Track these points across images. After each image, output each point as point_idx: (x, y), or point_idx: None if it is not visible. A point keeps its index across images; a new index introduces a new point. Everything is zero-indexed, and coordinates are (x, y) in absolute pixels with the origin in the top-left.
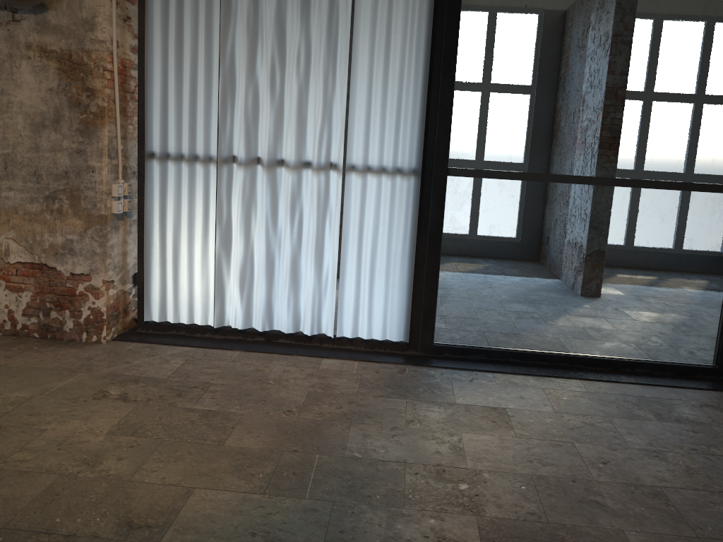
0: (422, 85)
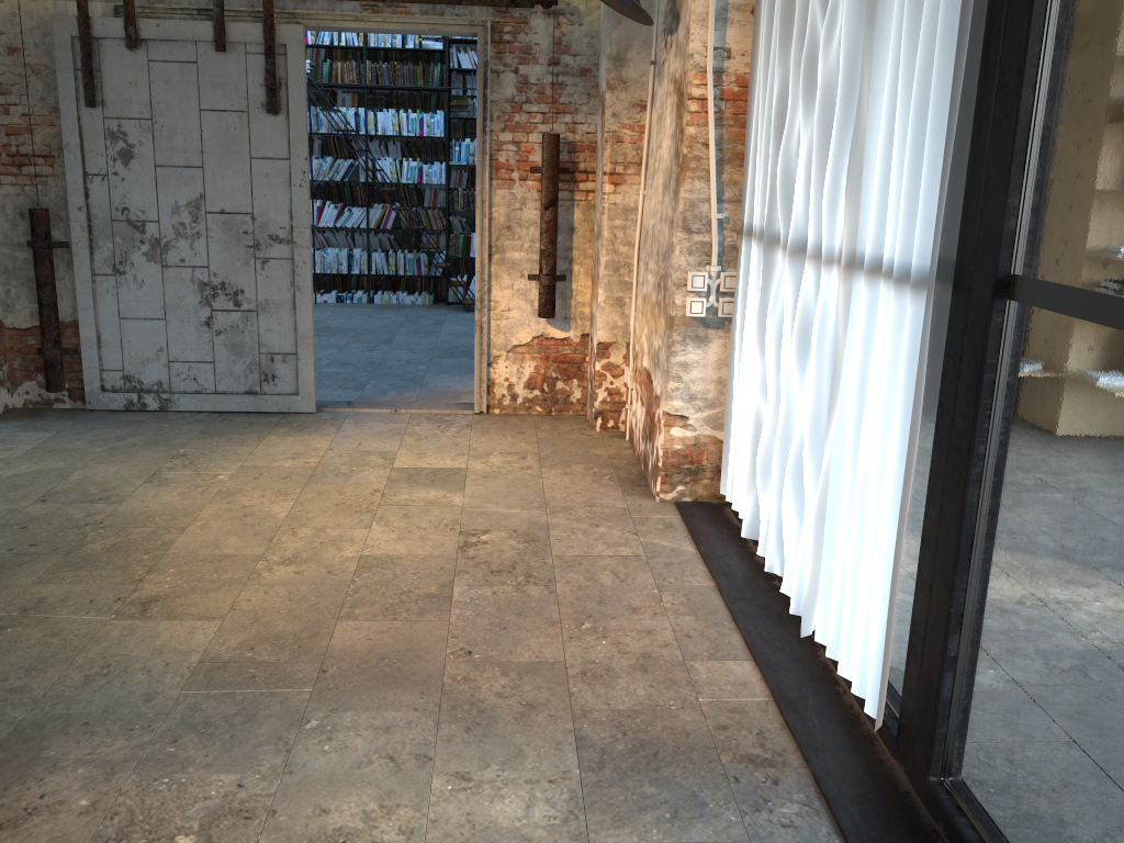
0: (968, 28)
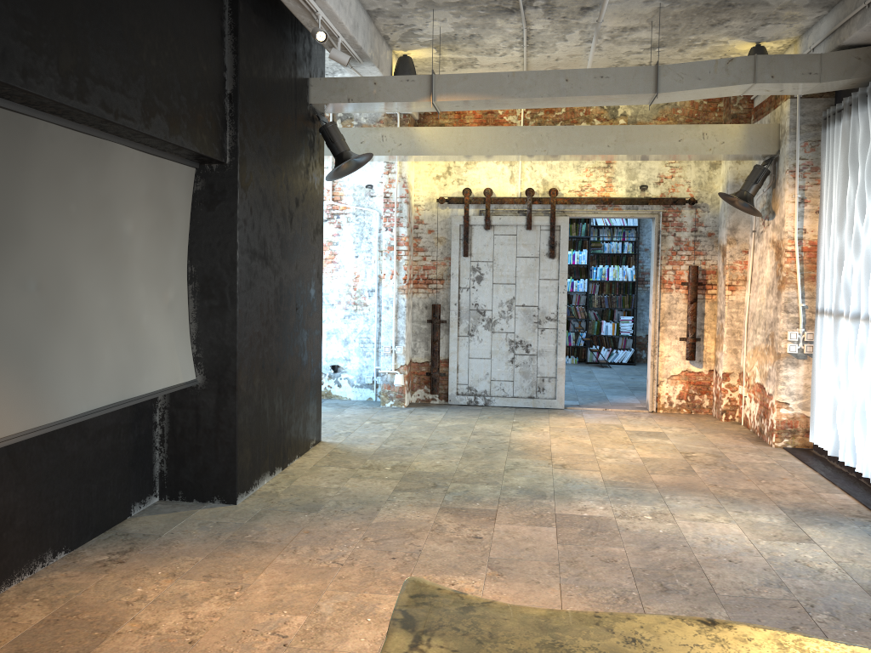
0: None
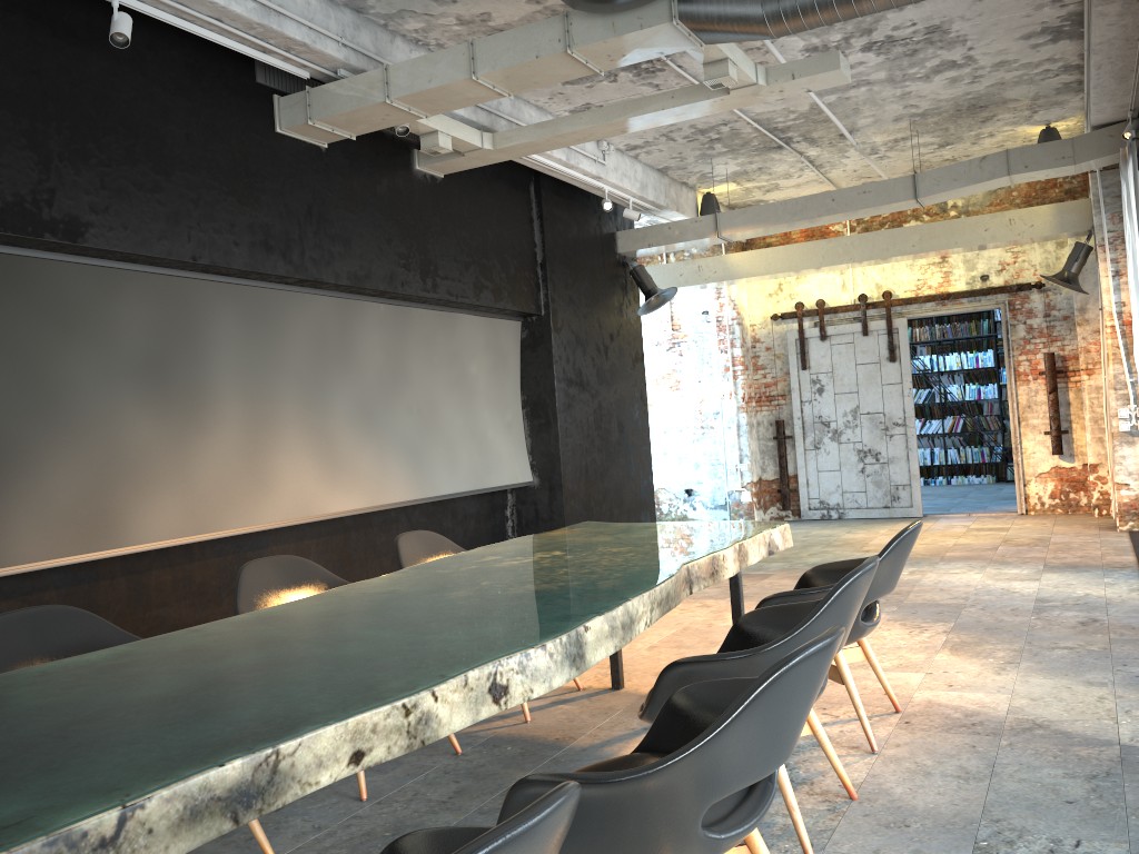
0: None
